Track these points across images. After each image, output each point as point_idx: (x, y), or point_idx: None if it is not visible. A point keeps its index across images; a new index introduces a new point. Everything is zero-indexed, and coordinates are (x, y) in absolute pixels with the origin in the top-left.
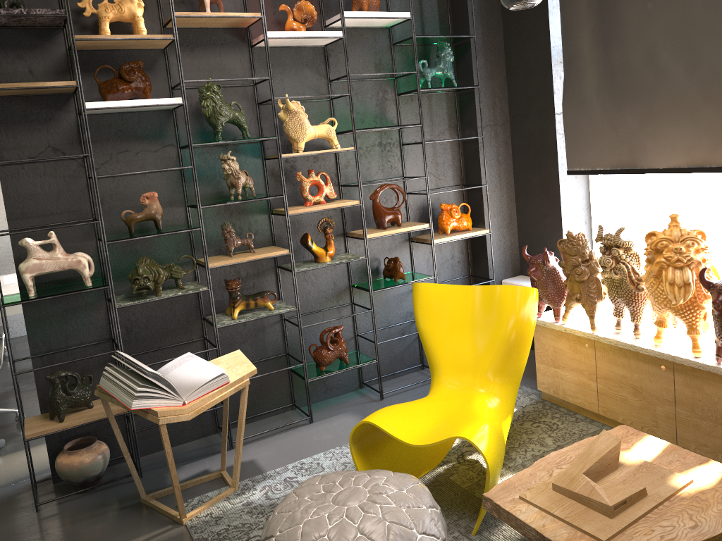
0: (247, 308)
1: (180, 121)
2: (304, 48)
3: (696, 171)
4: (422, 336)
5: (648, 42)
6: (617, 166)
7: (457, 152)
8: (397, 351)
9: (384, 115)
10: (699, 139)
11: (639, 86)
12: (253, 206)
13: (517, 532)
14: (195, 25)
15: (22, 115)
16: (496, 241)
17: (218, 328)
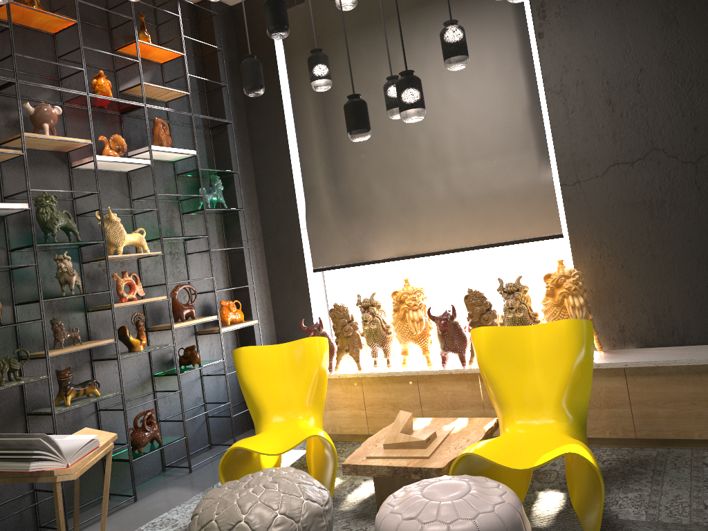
0: (76, 396)
1: (10, 227)
2: (112, 172)
3: (403, 259)
4: (248, 389)
5: (364, 178)
6: (350, 262)
7: (225, 261)
8: (191, 433)
9: (173, 229)
10: (402, 238)
11: (362, 207)
12: (72, 304)
13: (355, 502)
14: (28, 146)
15: None
16: (261, 330)
17: (56, 414)
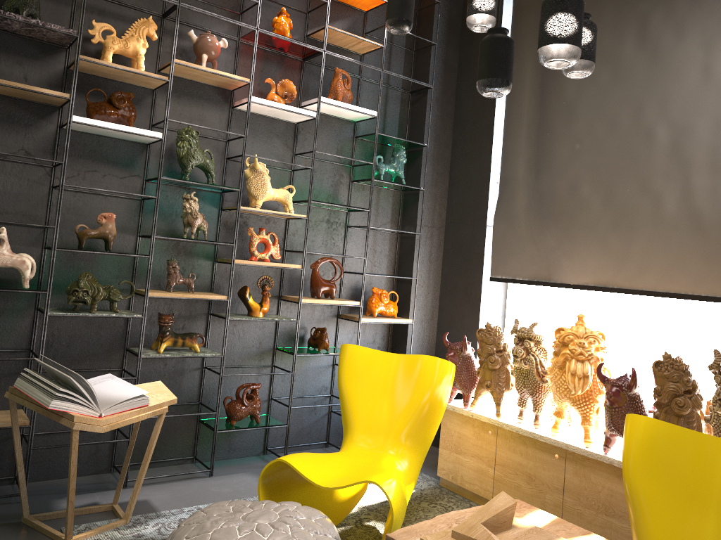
0: (174, 345)
1: (152, 156)
2: (278, 120)
3: (600, 290)
4: (342, 395)
5: (573, 175)
6: (534, 278)
7: (394, 245)
8: (306, 423)
9: (337, 196)
10: (605, 262)
11: (561, 211)
12: (200, 250)
13: None
14: (187, 76)
15: (5, 115)
16: (417, 333)
17: (142, 358)
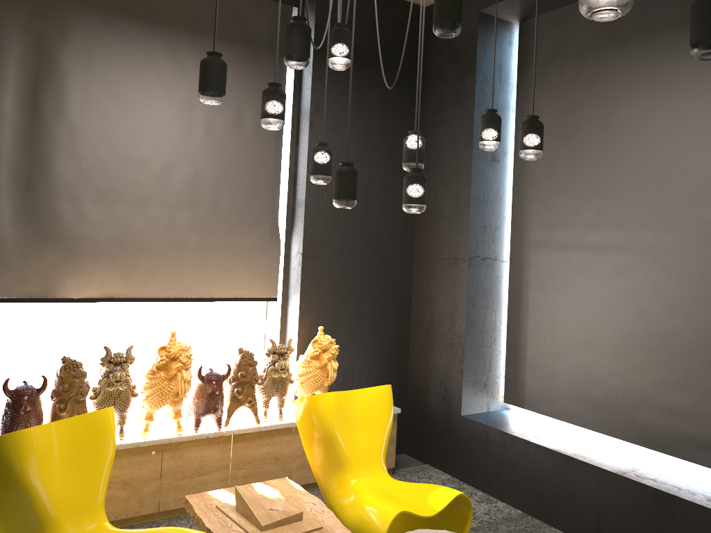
0: None
1: None
2: None
3: (108, 301)
4: (30, 493)
5: (78, 194)
6: (25, 295)
7: None
8: None
9: None
10: (113, 276)
11: (68, 228)
12: None
13: None
14: None
15: None
16: None
17: None
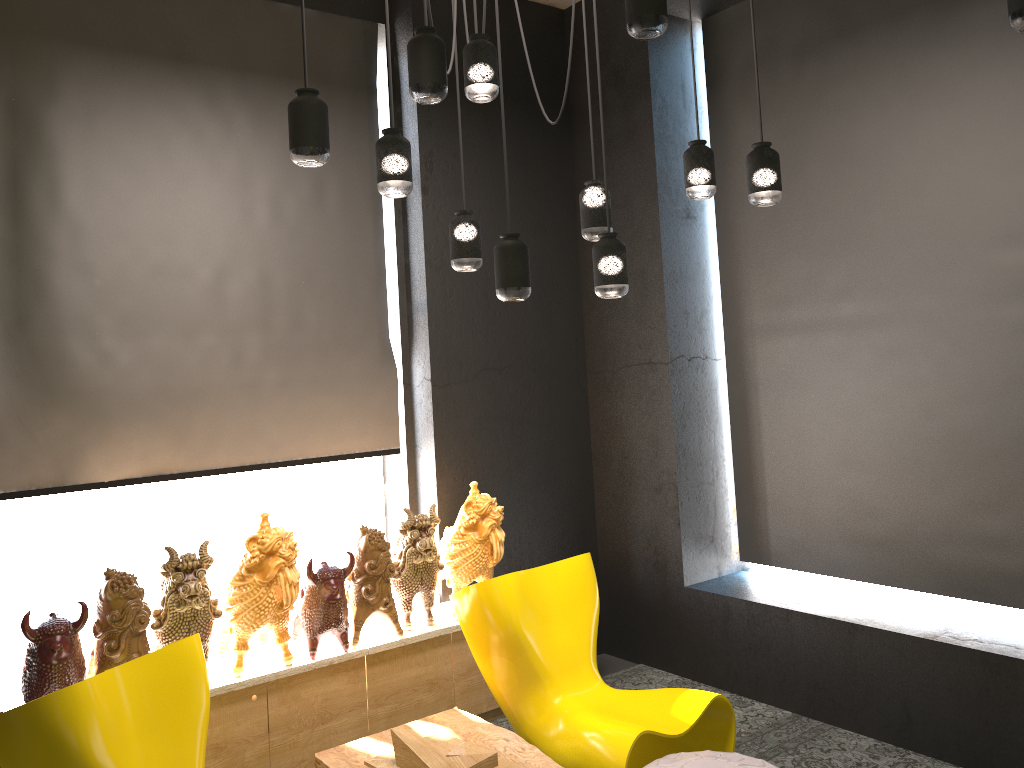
0: None
1: None
2: None
3: (155, 480)
4: None
5: (95, 325)
6: (30, 485)
7: None
8: None
9: None
10: (160, 443)
11: (85, 377)
12: None
13: None
14: None
15: None
16: None
17: None
